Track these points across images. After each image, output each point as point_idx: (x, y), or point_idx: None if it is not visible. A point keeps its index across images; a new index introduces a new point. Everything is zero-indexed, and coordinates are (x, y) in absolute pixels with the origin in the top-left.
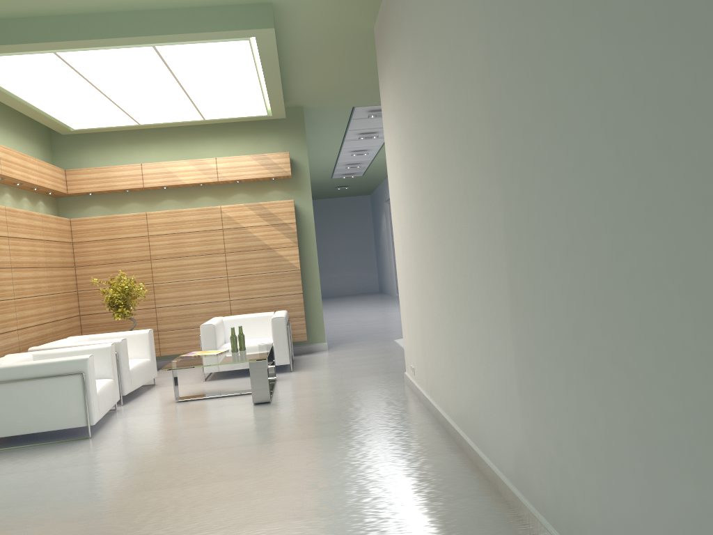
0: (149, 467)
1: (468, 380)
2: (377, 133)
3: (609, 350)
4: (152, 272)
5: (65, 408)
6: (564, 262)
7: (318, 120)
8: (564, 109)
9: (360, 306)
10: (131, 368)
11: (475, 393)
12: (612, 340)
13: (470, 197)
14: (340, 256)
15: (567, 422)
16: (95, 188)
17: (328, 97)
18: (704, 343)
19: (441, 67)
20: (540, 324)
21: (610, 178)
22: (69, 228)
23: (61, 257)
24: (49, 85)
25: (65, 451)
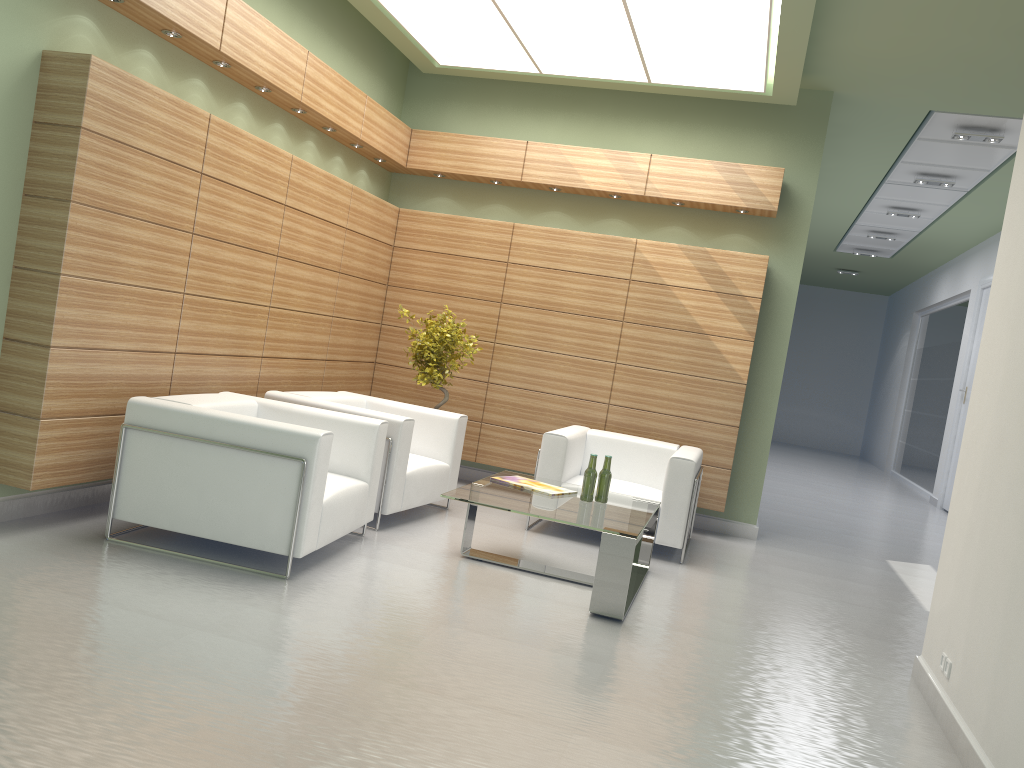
0: (333, 697)
1: None
2: (952, 178)
3: None
4: (498, 324)
5: (262, 513)
6: None
7: (852, 128)
8: None
9: (824, 473)
10: (410, 473)
11: None
12: None
13: None
14: (809, 381)
15: None
16: (447, 167)
17: (888, 80)
18: None
19: None
20: None
21: None
22: (394, 223)
23: (368, 263)
24: None
25: (231, 593)
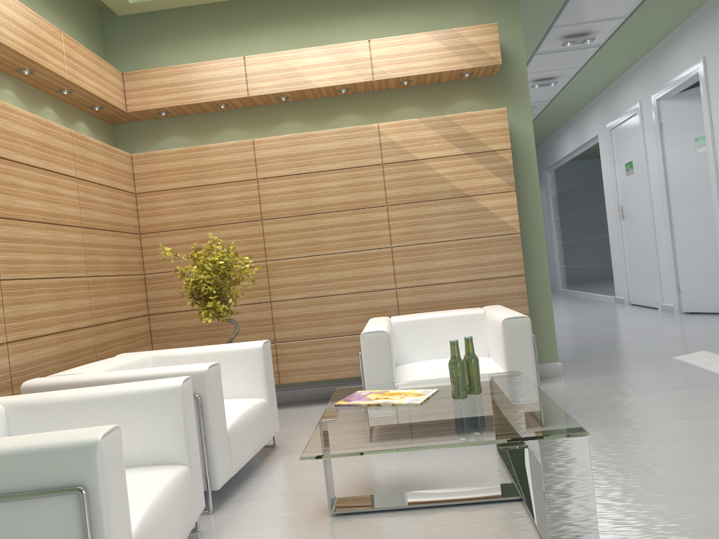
0: None
1: None
2: (590, 35)
3: None
4: (265, 241)
5: None
6: None
7: None
8: None
9: None
10: (231, 427)
11: None
12: None
13: None
14: None
15: None
16: (169, 101)
17: None
18: None
19: None
20: None
21: None
22: (130, 170)
23: (113, 214)
24: None
25: None
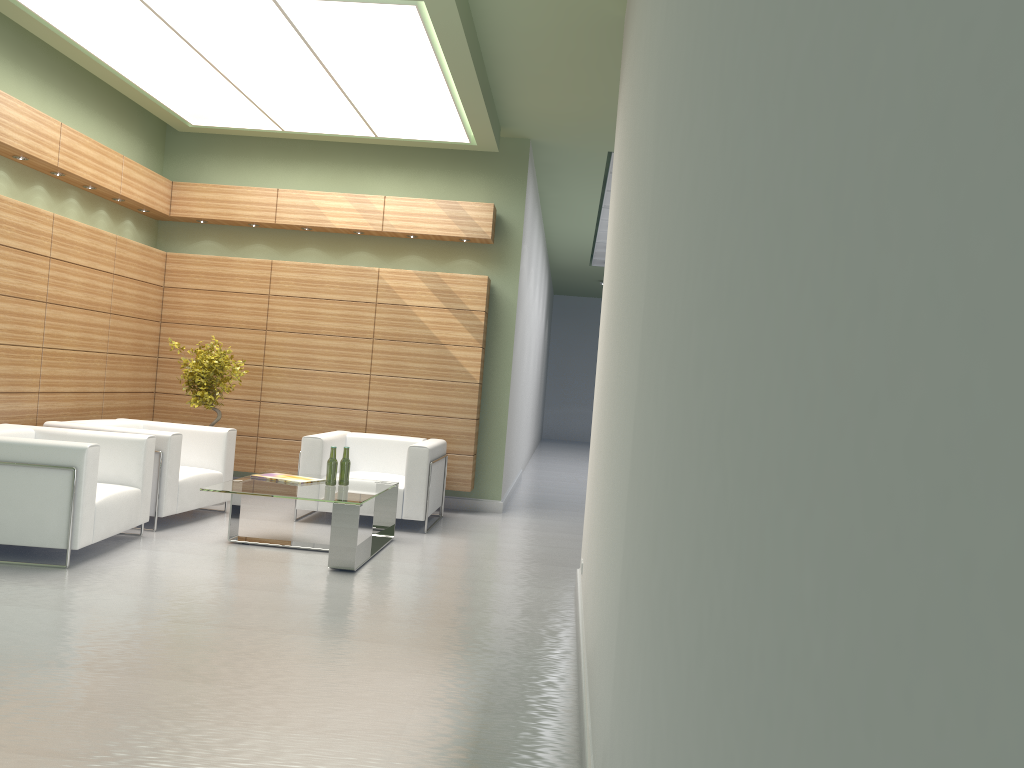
0: (99, 630)
1: (599, 599)
2: None
3: (670, 593)
4: (265, 349)
5: (41, 516)
6: (665, 393)
7: (557, 166)
8: (699, 67)
9: None
10: (183, 480)
11: (599, 626)
12: (674, 570)
13: (633, 274)
14: (591, 383)
15: (631, 723)
16: (208, 214)
17: (567, 130)
18: (741, 618)
19: (644, 48)
20: (639, 517)
21: (712, 201)
22: (163, 266)
23: (139, 304)
24: (140, 46)
25: (16, 580)
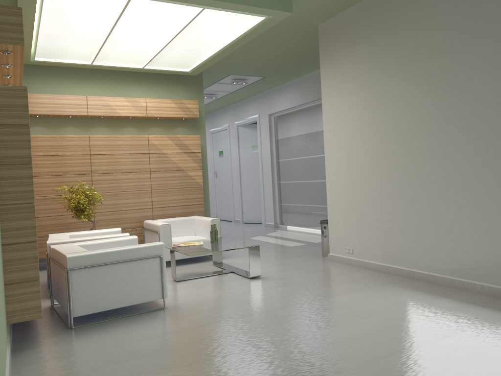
0: (275, 319)
1: (485, 245)
2: (214, 95)
3: None
4: (92, 184)
5: (147, 285)
6: None
7: None
8: None
9: None
10: None
11: (498, 253)
12: None
13: None
14: None
15: None
16: (45, 111)
17: (225, 65)
18: None
19: (482, 59)
20: None
21: None
22: None
23: None
24: (78, 21)
25: (168, 318)
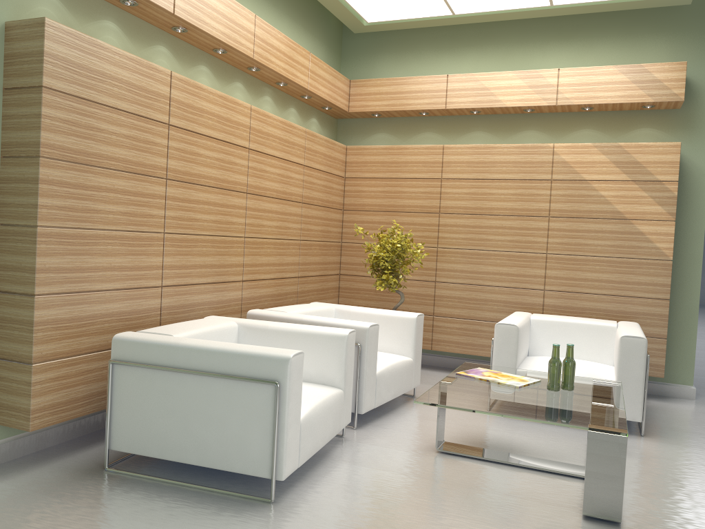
0: None
1: None
2: None
3: None
4: (439, 231)
5: (242, 438)
6: None
7: None
8: None
9: None
10: (379, 372)
11: None
12: None
13: None
14: None
15: None
16: (382, 106)
17: None
18: None
19: None
20: None
21: None
22: (344, 158)
23: (325, 193)
24: None
25: None
